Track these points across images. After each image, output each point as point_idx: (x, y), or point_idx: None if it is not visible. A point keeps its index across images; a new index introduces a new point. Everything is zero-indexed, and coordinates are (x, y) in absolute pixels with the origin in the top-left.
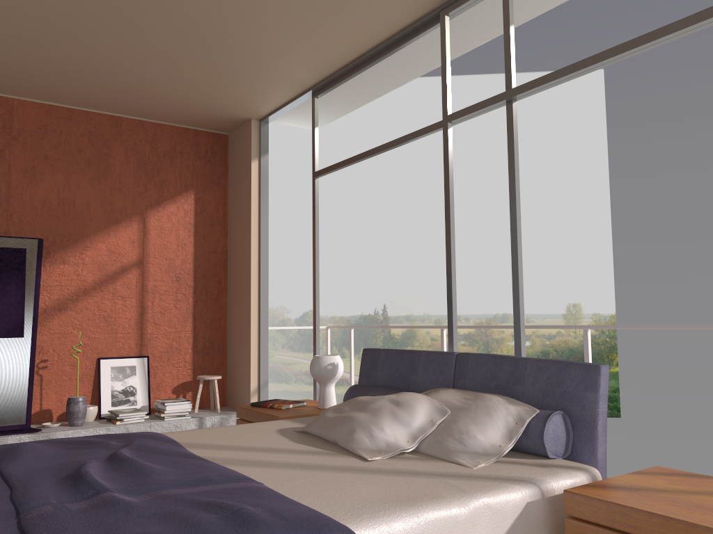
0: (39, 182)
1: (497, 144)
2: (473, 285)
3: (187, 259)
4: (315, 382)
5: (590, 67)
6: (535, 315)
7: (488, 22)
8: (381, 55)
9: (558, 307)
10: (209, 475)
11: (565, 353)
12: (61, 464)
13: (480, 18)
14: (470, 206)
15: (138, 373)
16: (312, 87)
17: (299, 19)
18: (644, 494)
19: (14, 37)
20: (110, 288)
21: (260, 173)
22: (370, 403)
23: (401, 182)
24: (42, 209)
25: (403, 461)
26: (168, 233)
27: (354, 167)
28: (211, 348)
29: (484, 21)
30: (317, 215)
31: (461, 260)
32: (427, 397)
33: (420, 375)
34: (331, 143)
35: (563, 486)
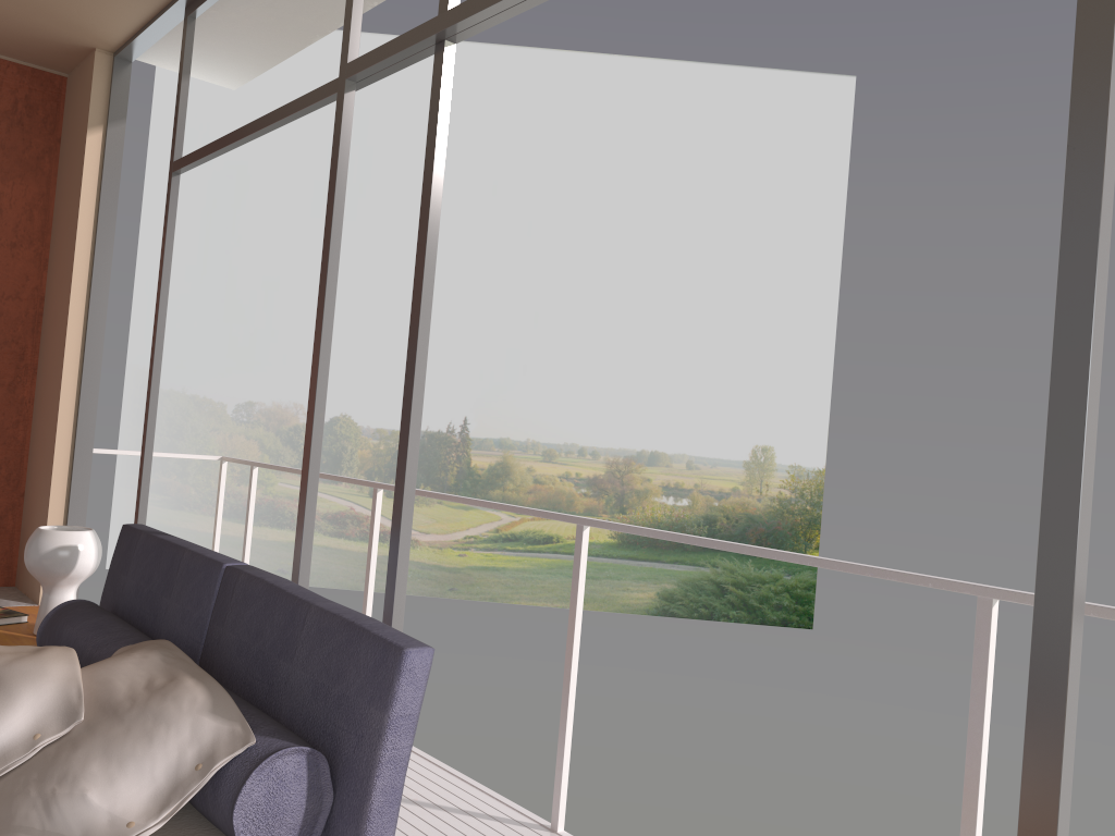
0: None
1: (675, 178)
2: (610, 401)
3: None
4: None
5: None
6: (702, 459)
7: None
8: None
9: (739, 450)
10: None
11: (741, 523)
12: None
13: None
14: (620, 273)
15: None
16: None
17: None
18: None
19: None
20: None
21: (104, 156)
22: None
23: (514, 221)
24: None
25: None
26: None
27: None
28: None
29: None
30: (170, 248)
31: (597, 359)
32: (72, 671)
33: (173, 599)
34: (406, 142)
35: None
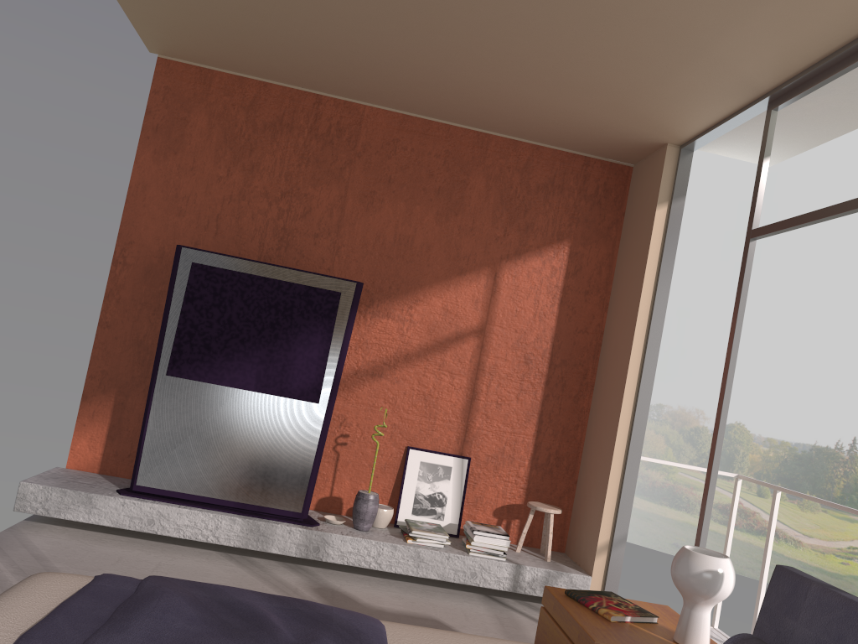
0: (376, 211)
1: None
2: None
3: (544, 335)
4: None
5: None
6: None
7: None
8: None
9: None
10: None
11: None
12: None
13: None
14: None
15: (453, 477)
16: (770, 91)
17: None
18: None
19: (352, 19)
20: (437, 359)
21: (666, 225)
22: None
23: None
24: (373, 245)
25: None
26: (524, 296)
27: (838, 233)
28: (556, 465)
29: None
30: (744, 301)
31: None
32: None
33: None
34: (808, 198)
35: None
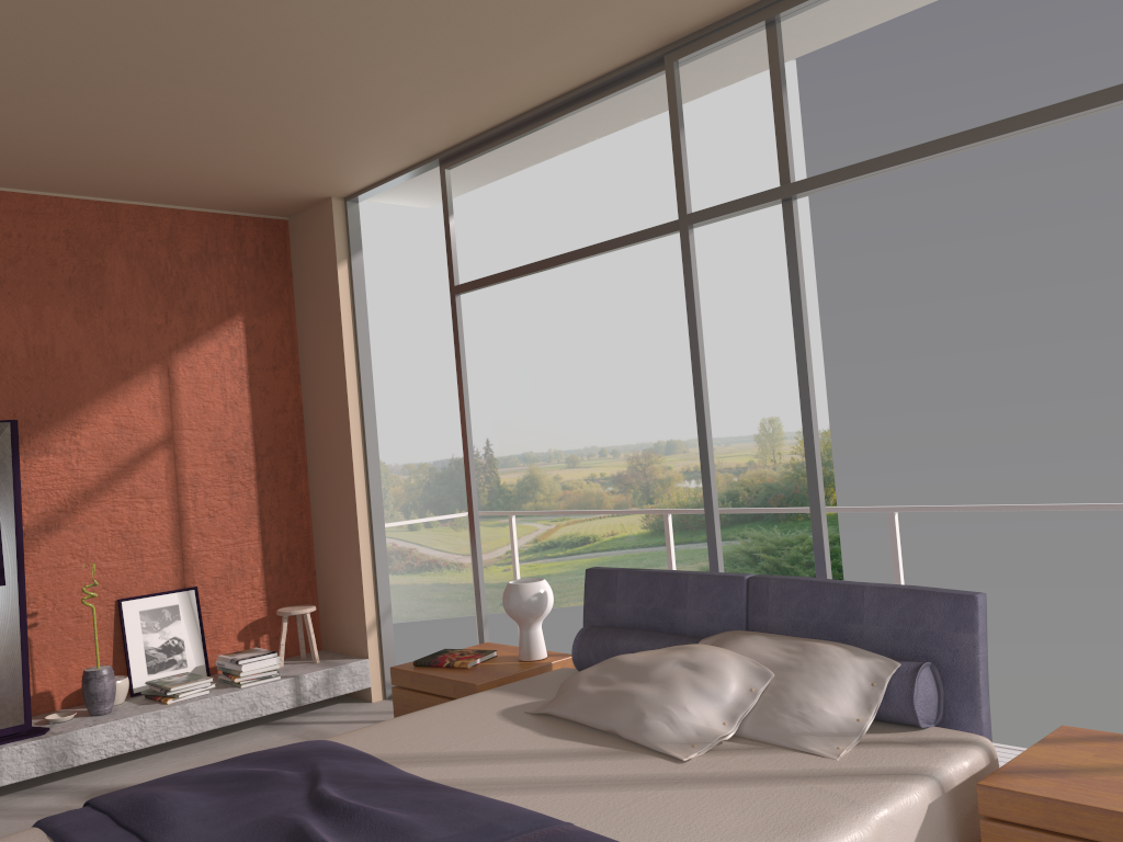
0: None
1: (645, 181)
2: (621, 400)
3: (242, 425)
4: (480, 608)
5: (914, 160)
6: (716, 439)
7: (727, 65)
8: (563, 112)
9: (748, 425)
10: (491, 821)
11: (762, 493)
12: (251, 828)
13: (717, 60)
14: (609, 278)
15: (184, 615)
16: (442, 153)
17: (448, 66)
18: (1079, 778)
19: None
20: (125, 486)
21: (352, 284)
22: (650, 669)
23: (500, 246)
24: (1, 368)
25: (730, 756)
26: (208, 387)
27: (423, 224)
28: (291, 562)
29: (723, 64)
30: (463, 354)
31: (601, 363)
32: (731, 653)
33: (690, 608)
34: None
35: (961, 772)
